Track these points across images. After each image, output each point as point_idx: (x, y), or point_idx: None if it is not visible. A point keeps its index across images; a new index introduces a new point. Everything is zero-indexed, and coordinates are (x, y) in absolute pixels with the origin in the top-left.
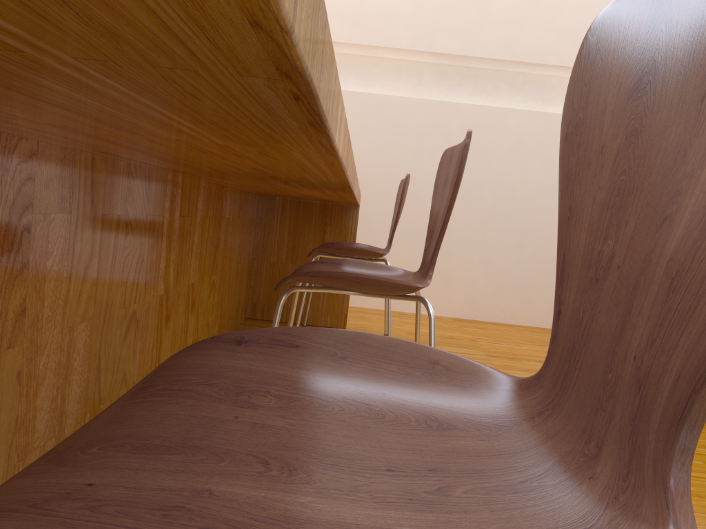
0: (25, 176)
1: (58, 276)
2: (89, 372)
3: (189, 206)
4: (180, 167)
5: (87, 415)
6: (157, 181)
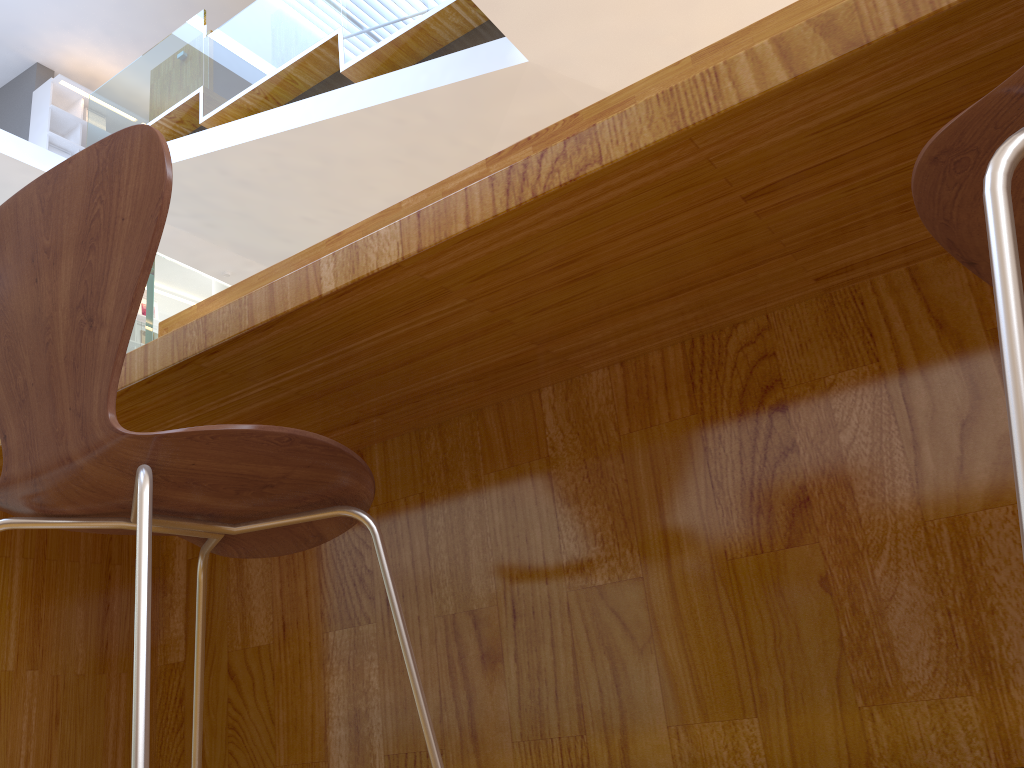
0: (756, 357)
1: (878, 448)
2: None
3: None
4: None
5: None
6: None
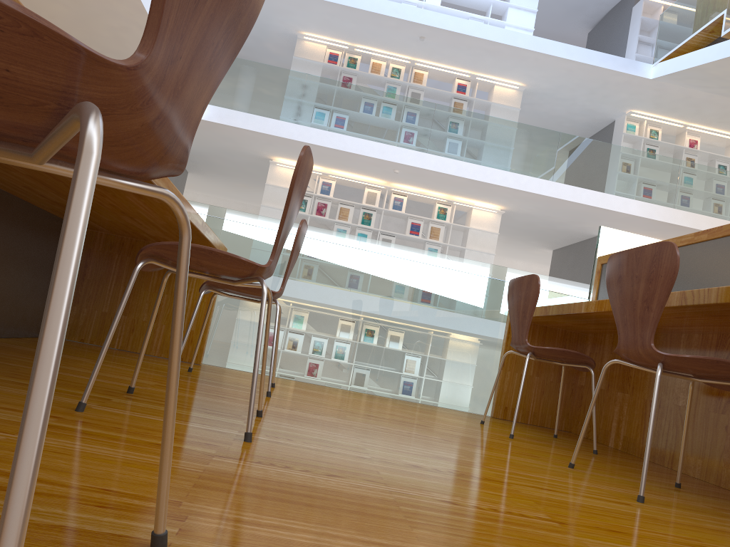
0: None
1: None
2: None
3: None
4: None
5: None
6: None
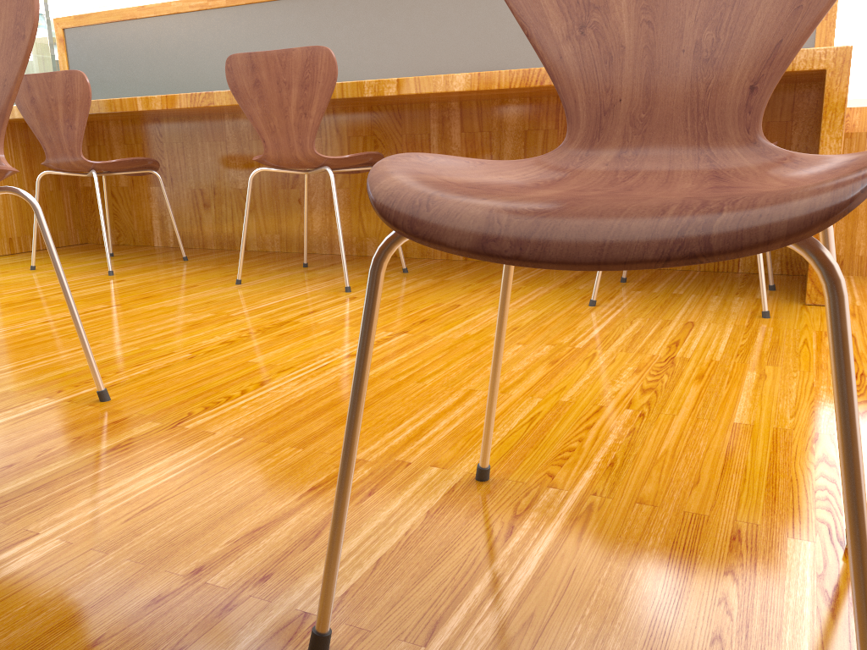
0: None
1: None
2: (351, 215)
3: (481, 123)
4: (336, 106)
5: (354, 237)
6: (412, 111)
